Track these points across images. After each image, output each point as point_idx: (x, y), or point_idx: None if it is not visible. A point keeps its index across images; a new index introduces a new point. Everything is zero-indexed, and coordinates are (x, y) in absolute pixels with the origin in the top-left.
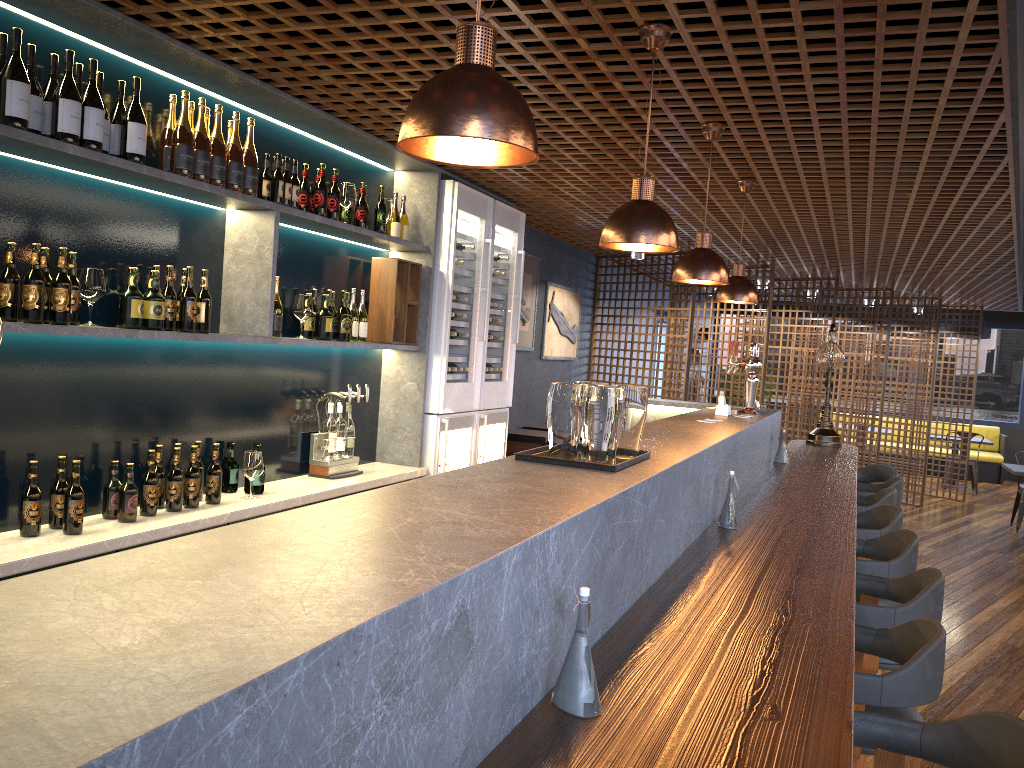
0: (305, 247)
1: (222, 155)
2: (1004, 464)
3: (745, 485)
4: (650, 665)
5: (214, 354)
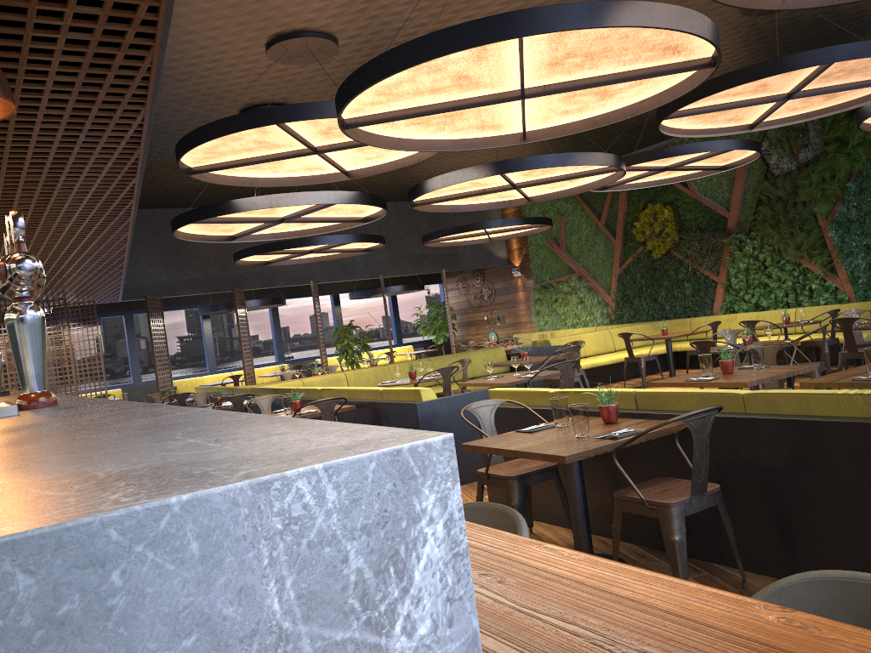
0: None
1: None
2: None
3: None
4: None
5: None
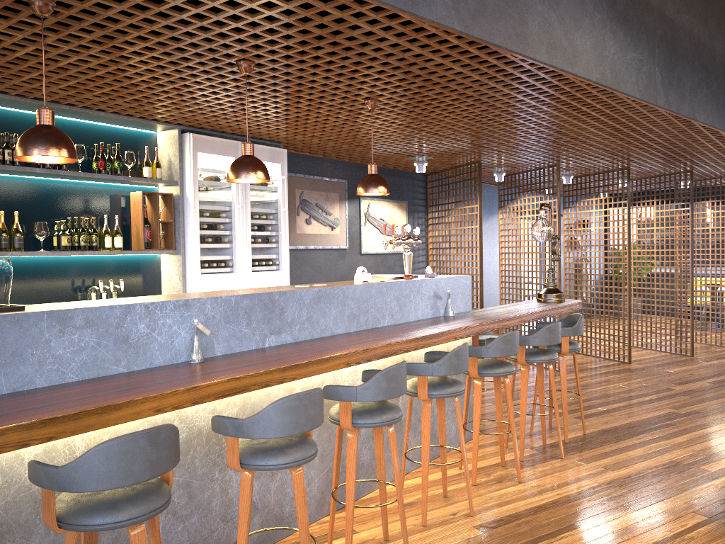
0: (61, 191)
1: None
2: None
3: (332, 333)
4: None
5: None
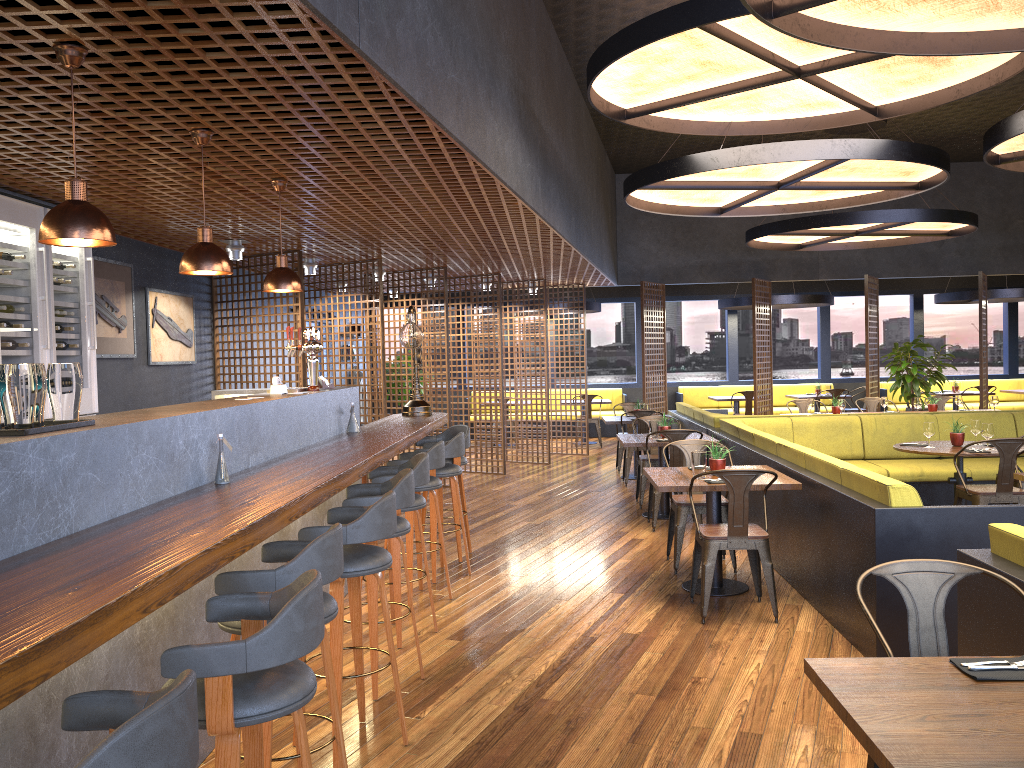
0: None
1: None
2: (603, 417)
3: (286, 451)
4: (1, 579)
5: None
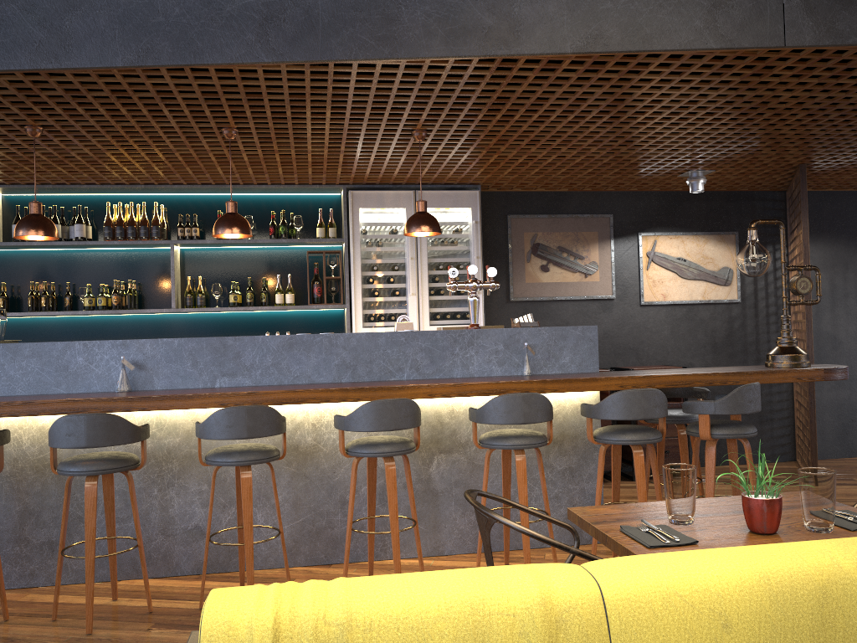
0: (247, 256)
1: (129, 225)
2: None
3: (311, 381)
4: None
5: (175, 320)
